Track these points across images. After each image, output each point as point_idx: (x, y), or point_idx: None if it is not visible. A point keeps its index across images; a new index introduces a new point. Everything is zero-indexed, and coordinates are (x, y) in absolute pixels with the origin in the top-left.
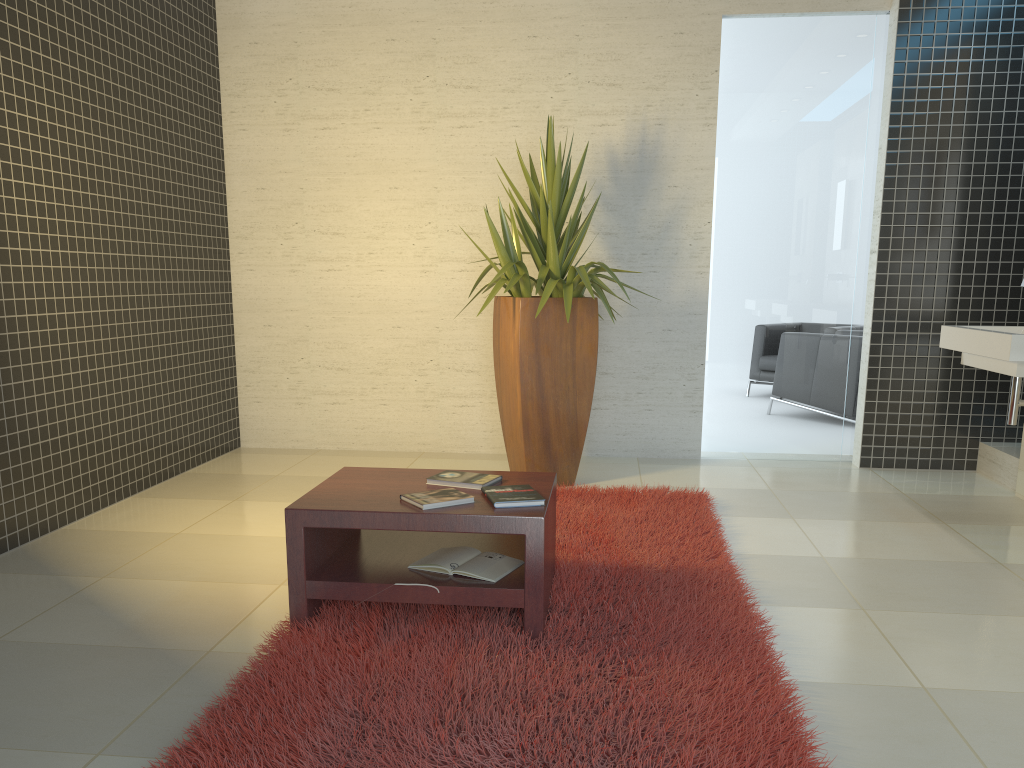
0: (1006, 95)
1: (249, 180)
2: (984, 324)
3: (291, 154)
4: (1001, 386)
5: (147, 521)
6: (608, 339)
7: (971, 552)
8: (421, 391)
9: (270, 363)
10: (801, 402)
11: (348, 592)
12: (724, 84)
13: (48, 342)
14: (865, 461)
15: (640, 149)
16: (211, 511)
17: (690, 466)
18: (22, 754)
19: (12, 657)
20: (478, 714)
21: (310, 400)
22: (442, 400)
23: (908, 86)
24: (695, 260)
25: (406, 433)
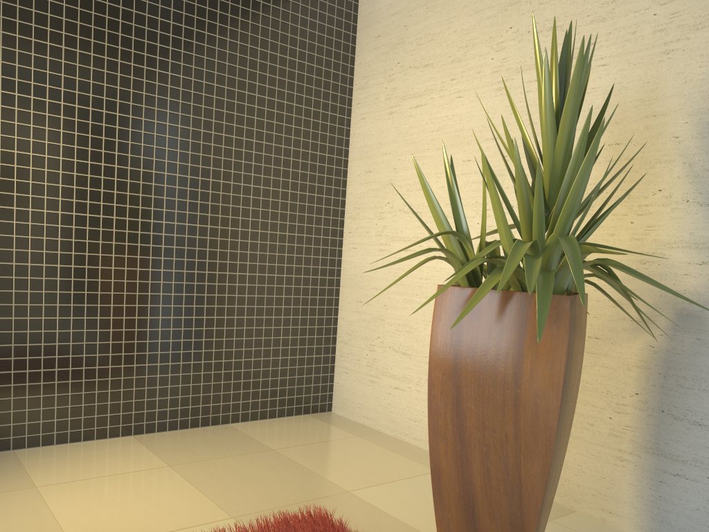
0: None
1: (362, 164)
2: None
3: (391, 136)
4: None
5: (64, 464)
6: (708, 371)
7: None
8: None
9: (357, 337)
10: None
11: None
12: None
13: (27, 288)
14: None
15: None
16: (122, 471)
17: None
18: None
19: None
20: None
21: (379, 380)
22: None
23: None
24: None
25: None
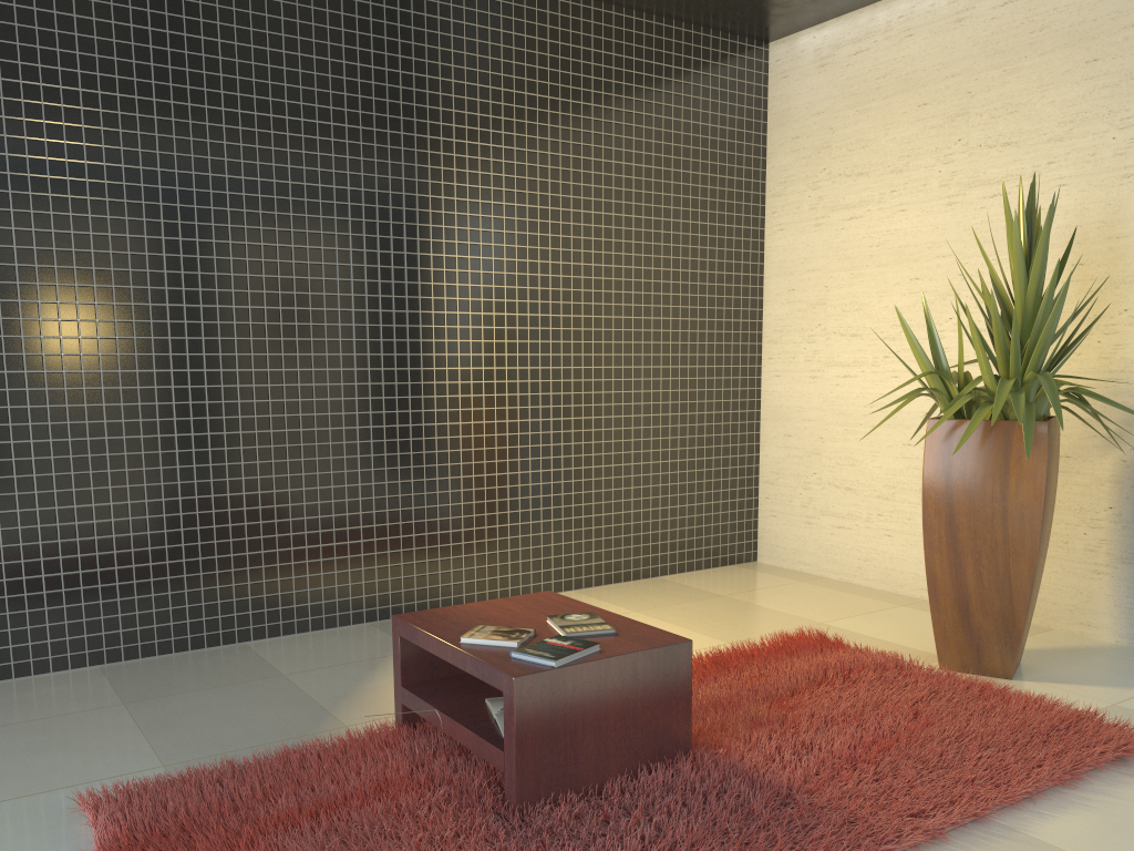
0: None
1: (782, 281)
2: None
3: (819, 250)
4: None
5: None
6: None
7: None
8: None
9: (786, 476)
10: None
11: (418, 707)
12: None
13: (482, 445)
14: None
15: None
16: None
17: None
18: (145, 749)
19: (265, 688)
20: (291, 839)
21: (818, 520)
22: None
23: None
24: None
25: (908, 573)
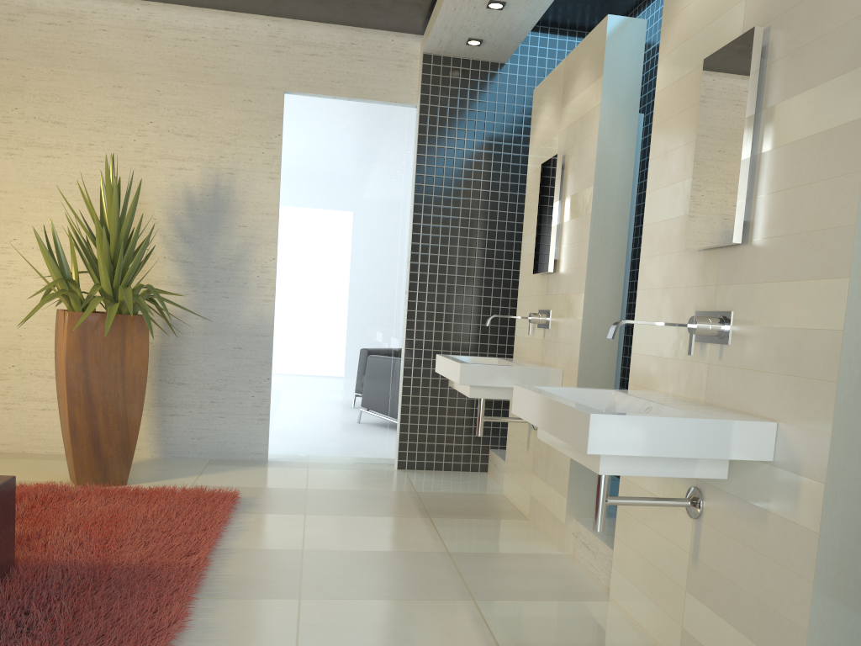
0: (501, 179)
1: None
2: (490, 355)
3: None
4: (504, 404)
5: None
6: (185, 353)
7: (432, 543)
8: (2, 394)
9: None
10: (353, 413)
11: None
12: (287, 146)
13: None
14: (402, 464)
15: (214, 192)
16: None
17: (253, 467)
18: None
19: None
20: None
21: None
22: (23, 403)
23: (428, 164)
24: (262, 290)
25: None
